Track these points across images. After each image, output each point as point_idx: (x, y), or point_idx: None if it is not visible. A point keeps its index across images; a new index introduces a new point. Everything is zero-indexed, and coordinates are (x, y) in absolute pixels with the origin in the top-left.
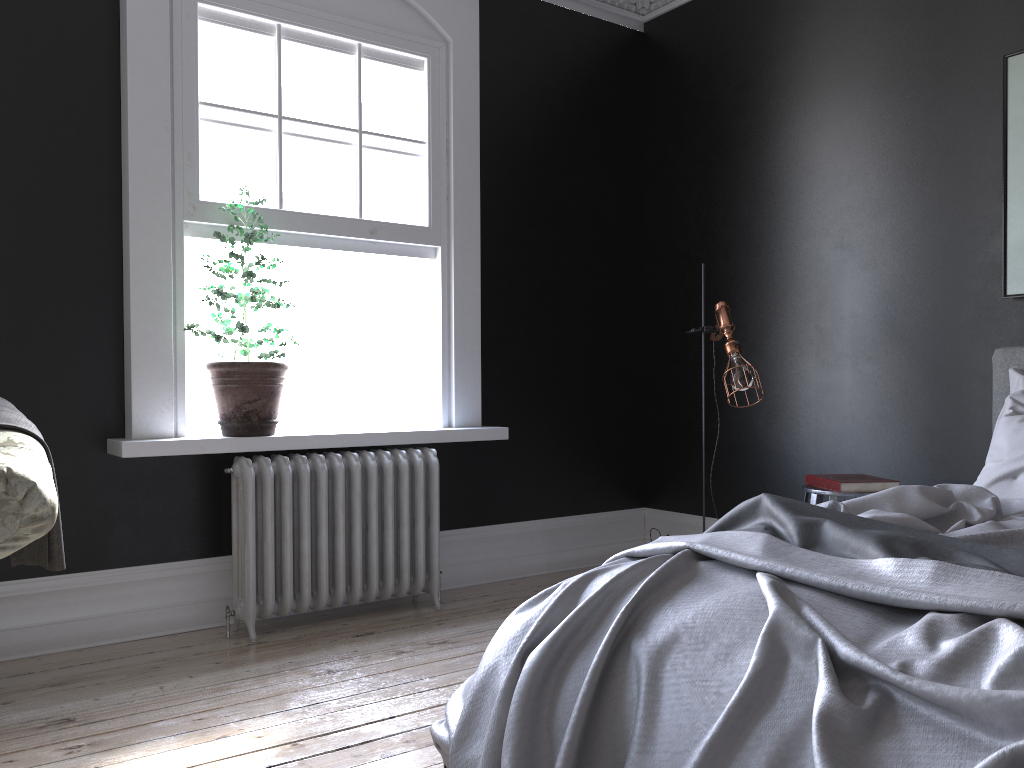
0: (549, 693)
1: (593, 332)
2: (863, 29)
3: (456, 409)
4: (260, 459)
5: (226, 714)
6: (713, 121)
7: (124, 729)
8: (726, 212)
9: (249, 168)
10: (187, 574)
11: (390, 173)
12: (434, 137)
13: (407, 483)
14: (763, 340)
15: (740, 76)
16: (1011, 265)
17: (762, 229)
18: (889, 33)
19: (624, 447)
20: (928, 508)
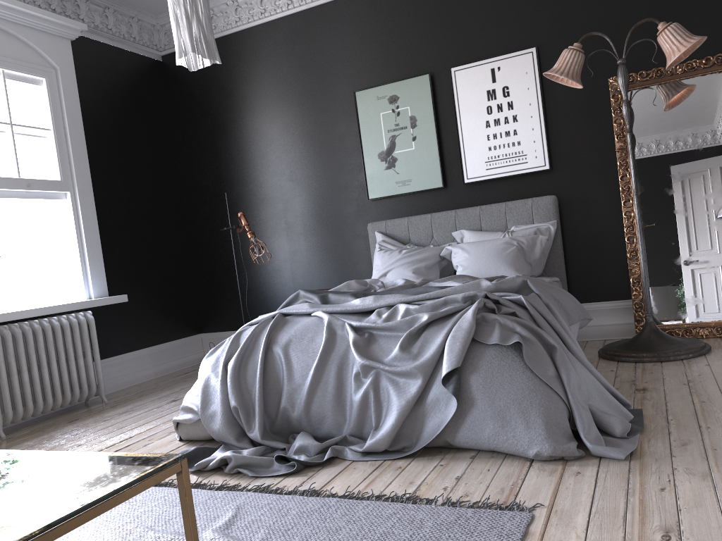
0: (242, 375)
1: (159, 236)
2: (288, 72)
3: (93, 288)
4: None
5: None
6: (213, 114)
7: None
8: (228, 164)
9: None
10: None
11: (33, 149)
12: (56, 126)
13: (79, 332)
14: (258, 231)
15: (226, 91)
16: (369, 185)
17: (249, 172)
18: (301, 75)
19: (185, 300)
20: (360, 288)
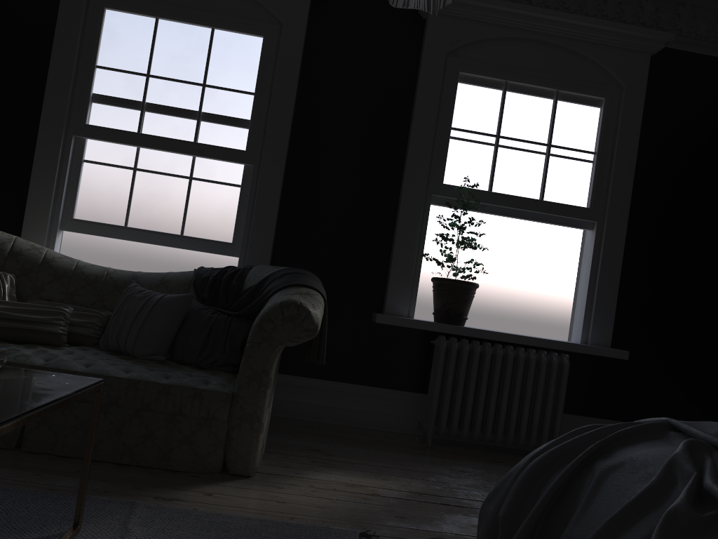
0: (540, 482)
1: None
2: None
3: (592, 332)
4: (451, 338)
5: (393, 471)
6: None
7: (341, 462)
8: None
9: (474, 166)
10: (402, 399)
11: (567, 172)
12: (602, 149)
13: (544, 373)
14: None
15: None
16: None
17: None
18: None
19: None
20: None
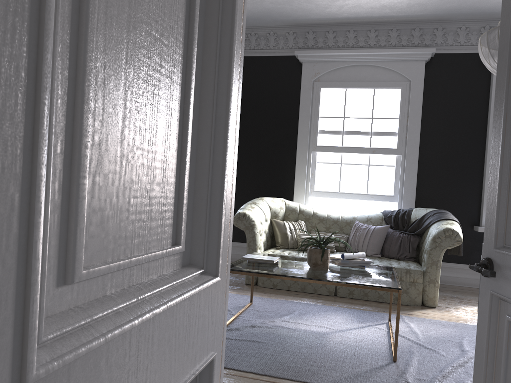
0: None
1: None
2: None
3: None
4: None
5: None
6: None
7: (472, 302)
8: None
9: None
10: None
11: None
12: None
13: None
14: None
15: None
16: None
17: None
18: None
19: None
20: None
